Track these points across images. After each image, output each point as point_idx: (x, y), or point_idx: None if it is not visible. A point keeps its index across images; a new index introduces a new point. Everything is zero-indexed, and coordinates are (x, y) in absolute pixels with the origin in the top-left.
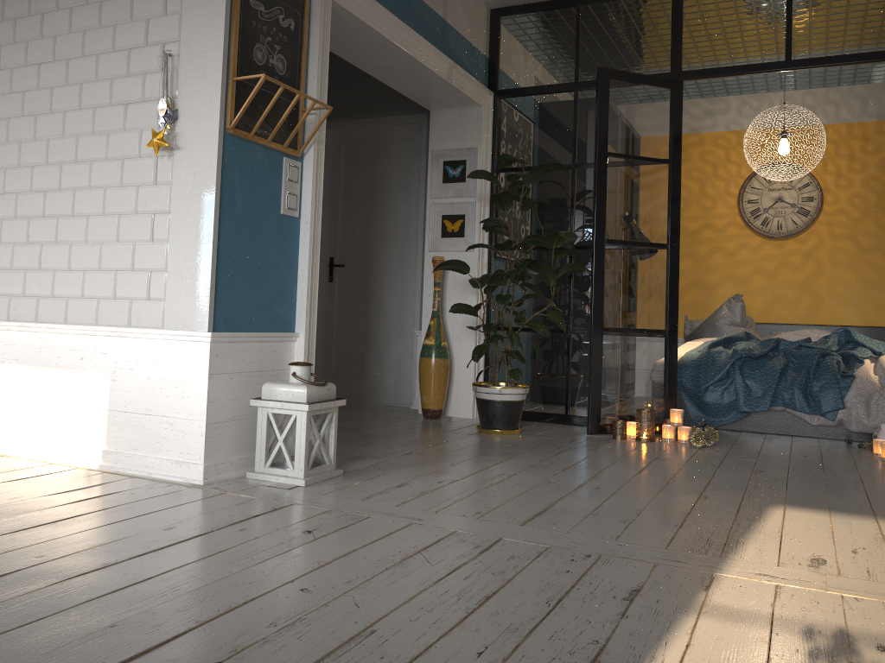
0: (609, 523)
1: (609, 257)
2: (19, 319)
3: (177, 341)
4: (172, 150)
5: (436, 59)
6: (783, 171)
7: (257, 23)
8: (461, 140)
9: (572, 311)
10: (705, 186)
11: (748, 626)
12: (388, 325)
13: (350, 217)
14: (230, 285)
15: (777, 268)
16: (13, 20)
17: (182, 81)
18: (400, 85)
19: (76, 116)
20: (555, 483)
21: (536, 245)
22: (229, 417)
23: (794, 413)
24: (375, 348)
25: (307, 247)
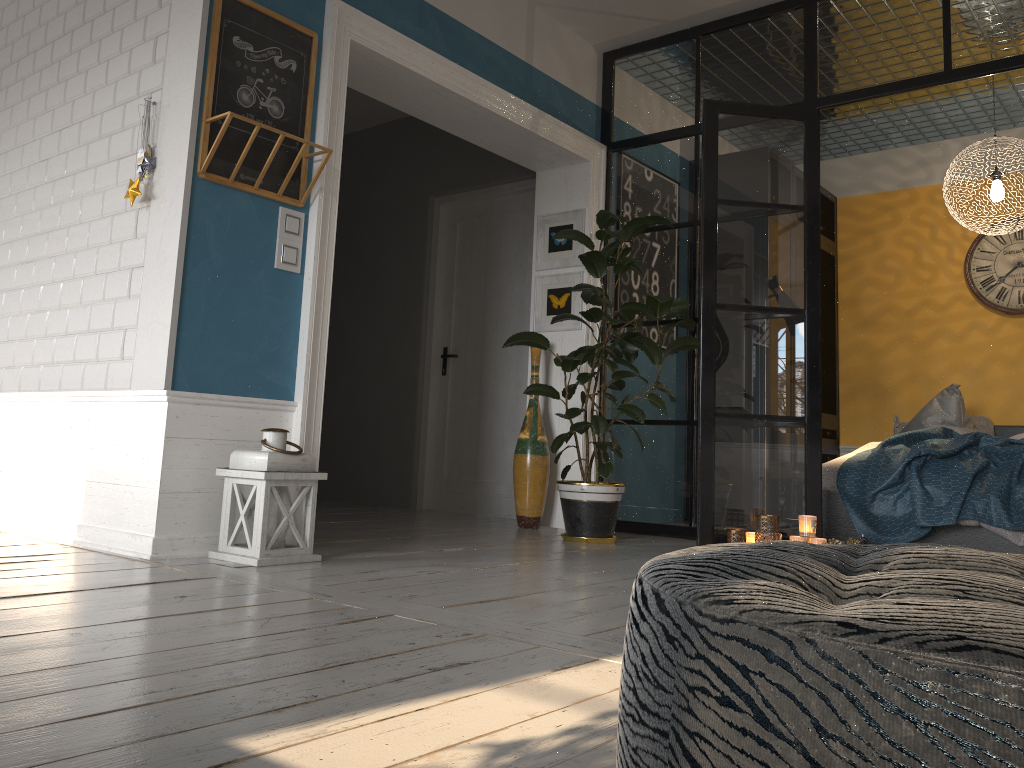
0: (558, 613)
1: (723, 326)
2: (27, 389)
3: (143, 402)
4: (149, 200)
5: (512, 107)
6: (1004, 223)
7: (244, 64)
8: (568, 202)
9: (696, 397)
10: (921, 253)
11: (540, 701)
12: (502, 423)
13: (465, 300)
14: (199, 341)
15: (1022, 353)
16: (46, 90)
17: (162, 128)
18: (484, 141)
19: (82, 177)
20: (563, 581)
21: (641, 316)
22: (193, 488)
23: (992, 530)
24: (488, 450)
25: (308, 306)
